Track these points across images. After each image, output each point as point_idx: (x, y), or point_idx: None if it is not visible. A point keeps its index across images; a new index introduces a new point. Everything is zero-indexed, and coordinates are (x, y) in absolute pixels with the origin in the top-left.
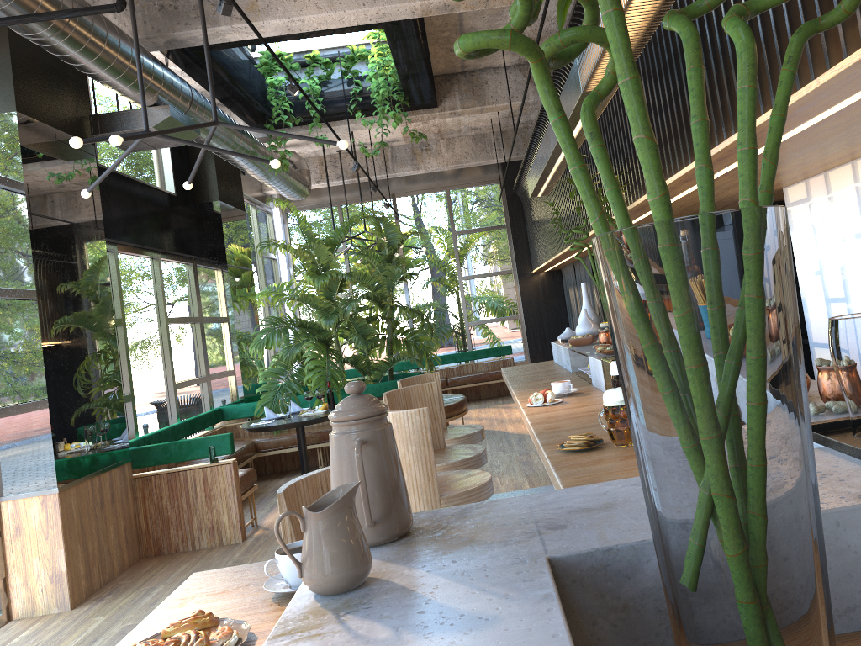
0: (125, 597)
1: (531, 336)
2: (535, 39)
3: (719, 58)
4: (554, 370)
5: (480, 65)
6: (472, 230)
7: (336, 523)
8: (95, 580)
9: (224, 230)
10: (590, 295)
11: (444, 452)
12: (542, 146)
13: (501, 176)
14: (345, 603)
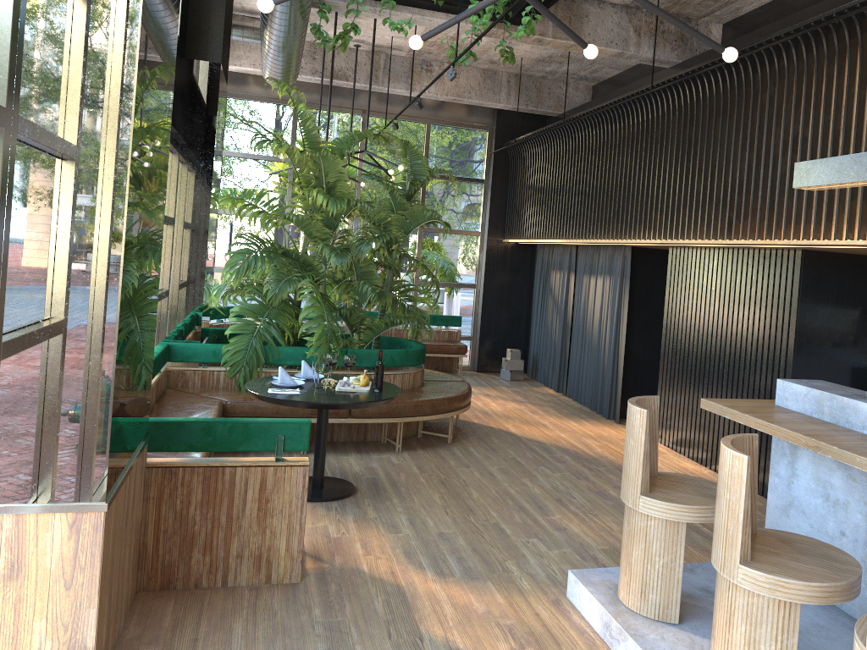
0: None
1: (487, 311)
2: None
3: None
4: (855, 434)
5: None
6: (446, 177)
7: None
8: (109, 648)
9: (218, 105)
10: (617, 291)
11: (783, 547)
12: None
13: (492, 124)
14: None
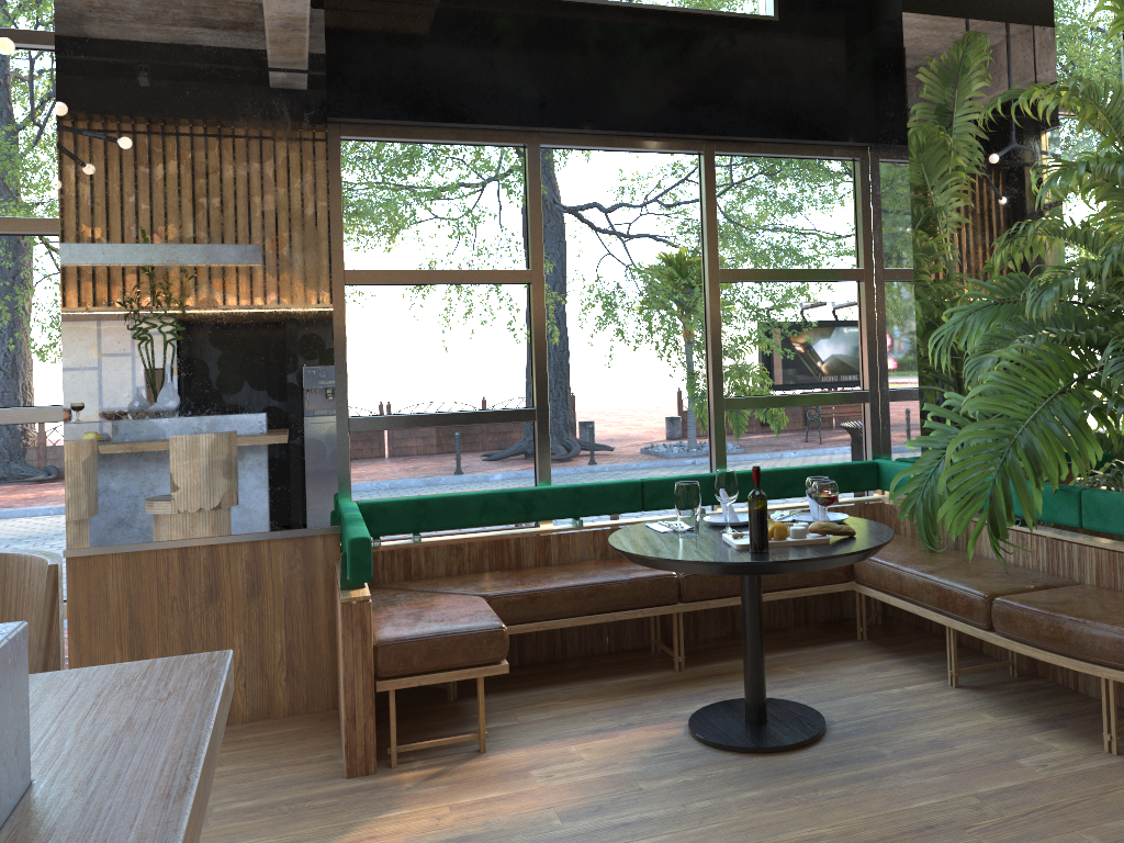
0: None
1: None
2: None
3: None
4: None
5: None
6: None
7: None
8: None
9: (914, 77)
10: None
11: None
12: None
13: None
14: None
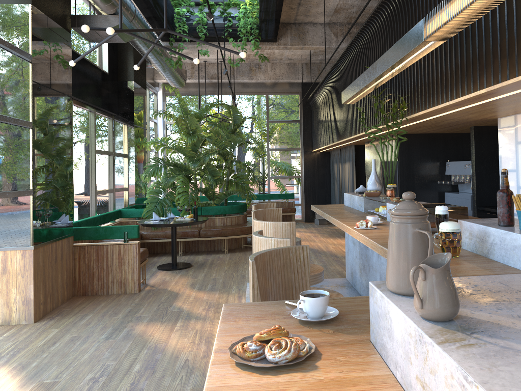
0: (68, 319)
1: (307, 189)
2: (343, 9)
3: (502, 32)
4: (350, 209)
5: (306, 20)
6: (279, 121)
7: (446, 277)
8: (48, 306)
9: (134, 100)
10: (351, 169)
11: None
12: (366, 73)
13: (301, 90)
14: (459, 327)
